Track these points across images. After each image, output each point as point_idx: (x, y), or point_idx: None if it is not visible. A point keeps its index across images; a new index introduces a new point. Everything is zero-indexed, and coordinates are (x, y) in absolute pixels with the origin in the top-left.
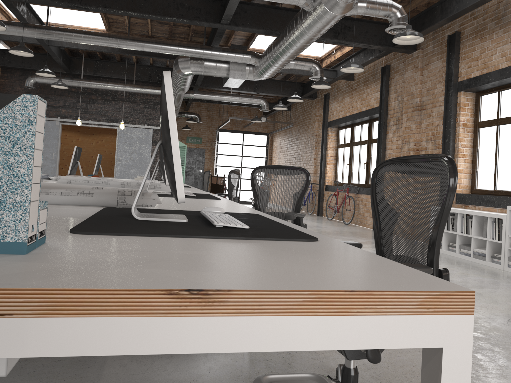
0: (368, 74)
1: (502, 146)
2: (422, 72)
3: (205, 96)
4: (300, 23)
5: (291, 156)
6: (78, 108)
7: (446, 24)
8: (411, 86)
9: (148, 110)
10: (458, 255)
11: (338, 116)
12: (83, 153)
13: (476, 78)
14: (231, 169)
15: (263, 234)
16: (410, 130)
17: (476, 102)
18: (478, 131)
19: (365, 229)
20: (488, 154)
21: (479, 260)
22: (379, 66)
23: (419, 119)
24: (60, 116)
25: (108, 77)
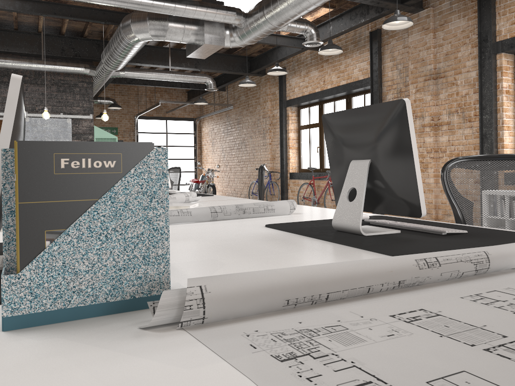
0: (345, 41)
1: None
2: (436, 34)
3: (139, 74)
4: None
5: (231, 143)
6: None
7: None
8: (421, 51)
9: (63, 94)
10: None
11: (301, 93)
12: None
13: None
14: None
15: None
16: (423, 103)
17: None
18: None
19: None
20: None
21: None
22: (363, 31)
23: (436, 89)
24: None
25: (3, 50)
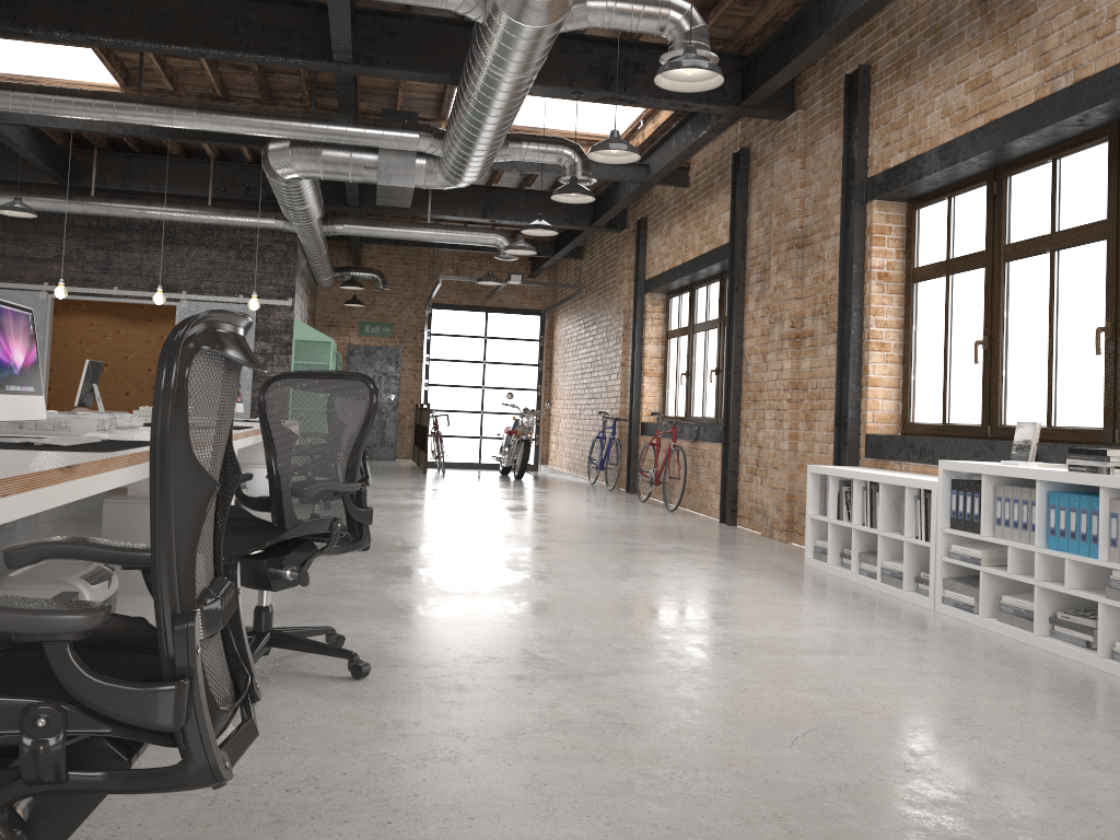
0: (711, 170)
1: (958, 322)
2: (806, 161)
3: (369, 229)
4: (475, 52)
5: (583, 361)
6: (88, 262)
7: (845, 50)
8: (785, 192)
9: (246, 263)
10: (855, 576)
11: (661, 267)
12: (129, 362)
13: (899, 167)
14: (460, 392)
15: None
16: (783, 292)
17: (908, 225)
18: (913, 291)
19: (703, 521)
20: (932, 342)
21: (891, 588)
22: (731, 151)
23: (801, 267)
24: (48, 281)
25: (152, 191)
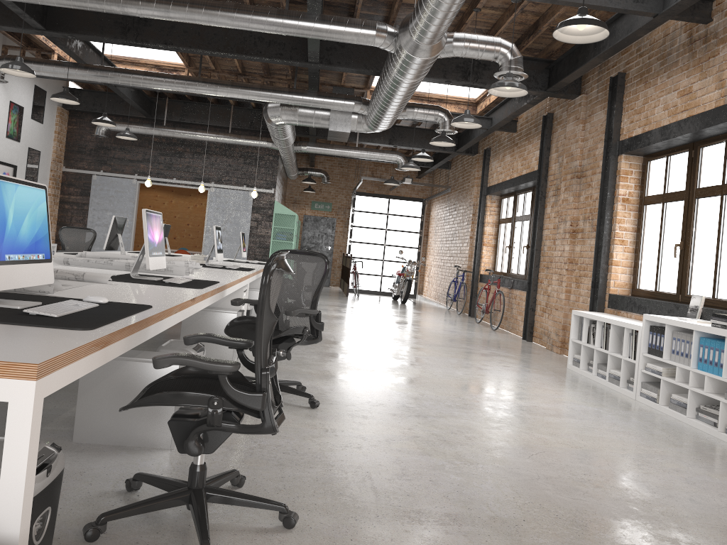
0: (530, 124)
1: (667, 231)
2: (585, 125)
3: (321, 150)
4: (388, 66)
5: (447, 233)
6: (160, 163)
7: (612, 61)
8: (572, 143)
9: (248, 167)
10: (594, 377)
11: (497, 180)
12: (176, 219)
13: (638, 137)
14: (370, 247)
15: (50, 321)
16: (567, 204)
17: (643, 170)
18: (643, 210)
19: (512, 337)
20: (652, 241)
21: (613, 385)
22: (542, 113)
23: (579, 190)
24: (137, 173)
25: (197, 123)
